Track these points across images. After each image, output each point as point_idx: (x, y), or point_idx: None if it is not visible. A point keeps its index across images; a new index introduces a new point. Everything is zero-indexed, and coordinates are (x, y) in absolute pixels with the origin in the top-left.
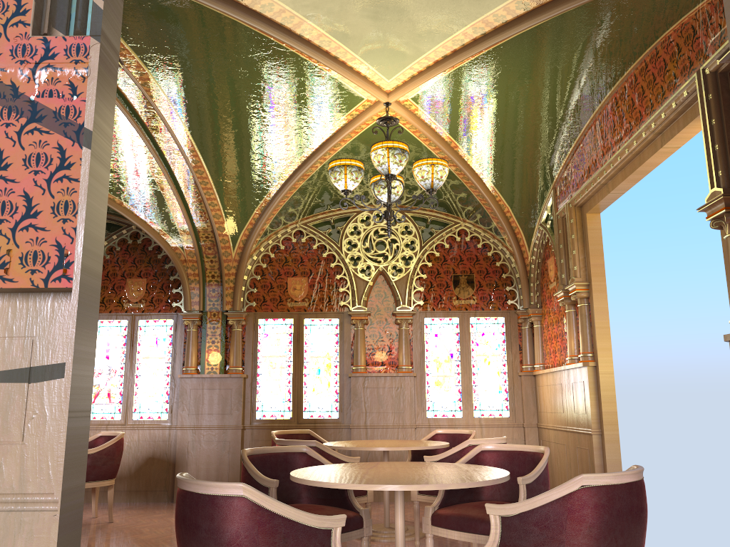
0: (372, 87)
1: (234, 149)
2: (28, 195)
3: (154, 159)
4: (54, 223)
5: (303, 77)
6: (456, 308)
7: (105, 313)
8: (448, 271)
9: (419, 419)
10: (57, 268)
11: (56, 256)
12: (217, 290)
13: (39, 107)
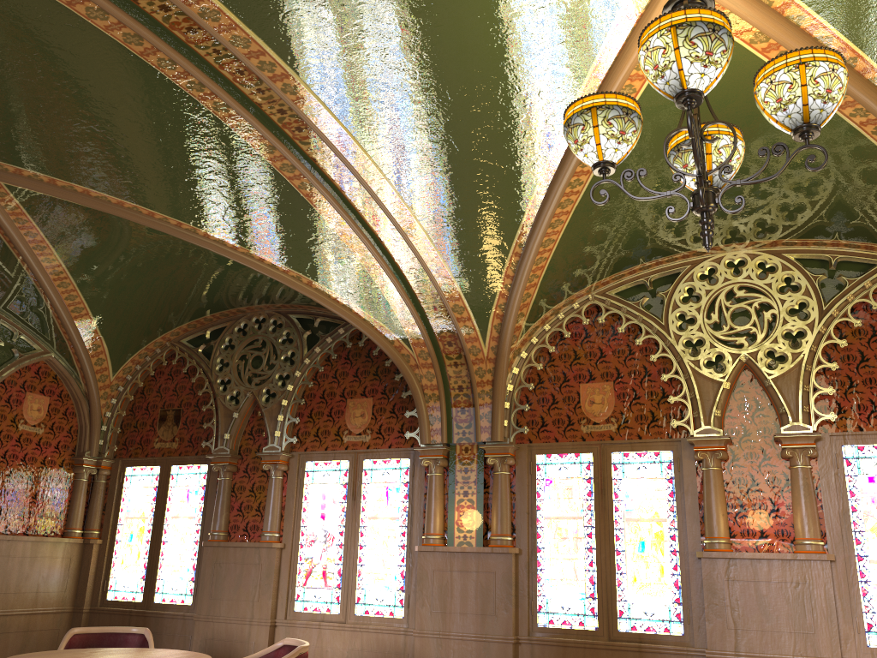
0: None
1: (435, 159)
2: None
3: (324, 199)
4: None
5: None
6: None
7: (320, 451)
8: None
9: (850, 648)
10: None
11: None
12: (468, 410)
13: None
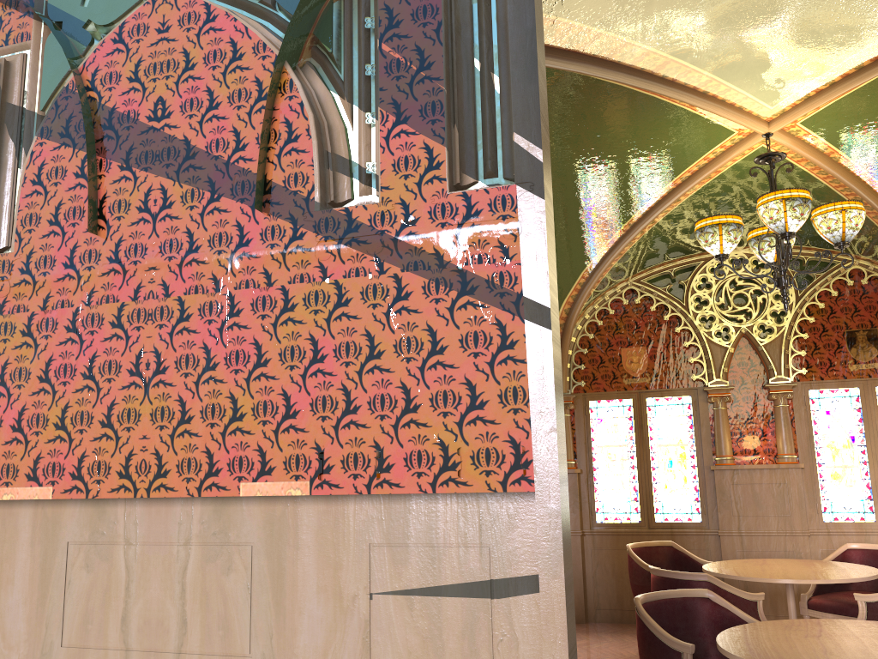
0: (749, 118)
1: (559, 209)
2: (471, 382)
3: None
4: (504, 415)
5: (657, 121)
6: (854, 376)
7: None
8: (838, 326)
9: (813, 523)
10: (514, 468)
11: (511, 453)
12: None
13: (469, 277)
